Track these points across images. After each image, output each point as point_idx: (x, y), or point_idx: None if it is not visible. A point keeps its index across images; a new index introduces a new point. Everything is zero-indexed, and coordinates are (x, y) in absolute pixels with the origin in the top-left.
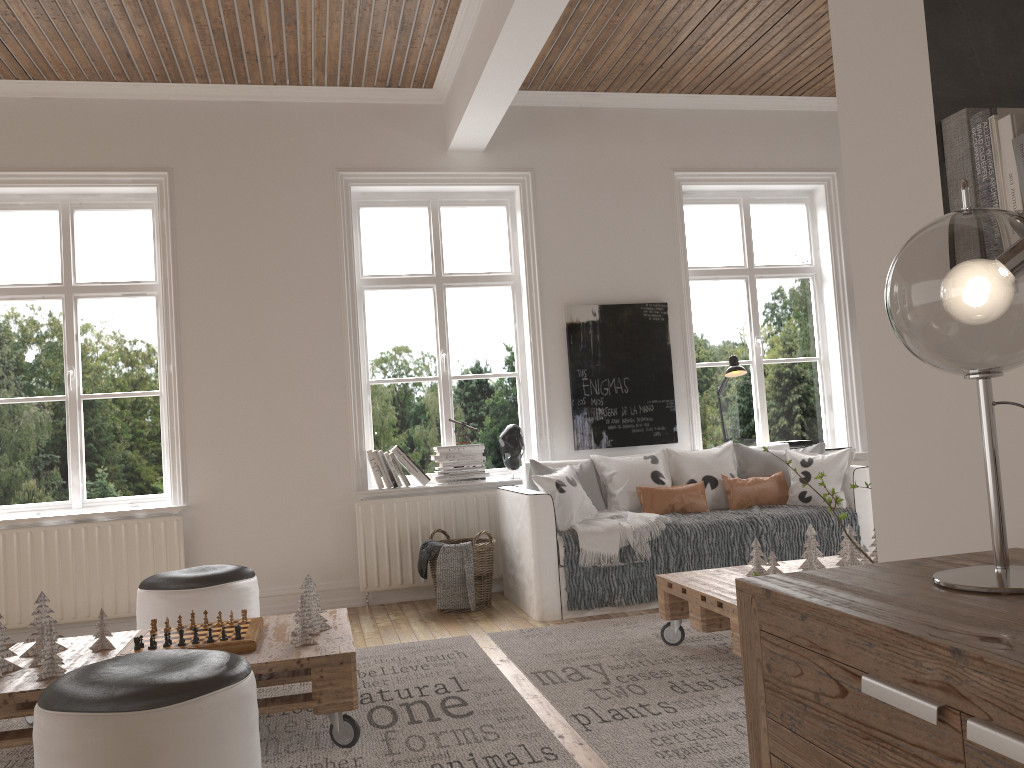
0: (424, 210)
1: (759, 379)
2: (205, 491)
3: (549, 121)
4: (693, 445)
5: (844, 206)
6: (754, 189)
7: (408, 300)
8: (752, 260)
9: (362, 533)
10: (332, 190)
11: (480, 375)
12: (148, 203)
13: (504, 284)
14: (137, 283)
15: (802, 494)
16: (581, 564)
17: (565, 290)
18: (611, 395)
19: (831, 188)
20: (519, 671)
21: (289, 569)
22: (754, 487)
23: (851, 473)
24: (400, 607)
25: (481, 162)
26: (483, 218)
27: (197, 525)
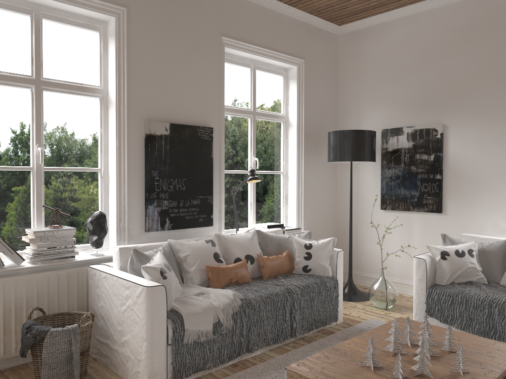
0: (27, 18)
1: (253, 183)
2: None
3: None
4: (220, 227)
5: (306, 82)
6: (260, 60)
7: (6, 96)
8: (255, 106)
9: None
10: None
11: (70, 168)
12: None
13: (94, 95)
14: None
15: (305, 267)
16: (185, 341)
17: (146, 108)
18: (174, 191)
19: (300, 69)
20: None
21: None
22: (278, 263)
23: (335, 254)
24: None
25: None
26: (80, 37)
27: None
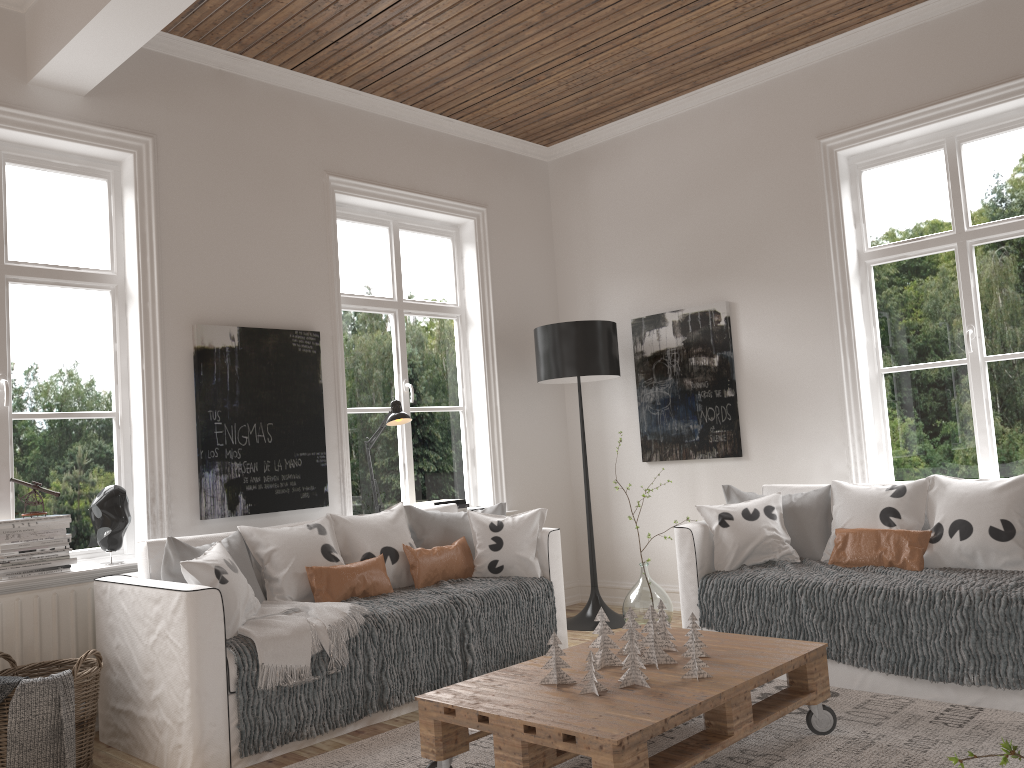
0: None
1: (407, 429)
2: None
3: (179, 77)
4: (344, 508)
5: (493, 246)
6: (406, 213)
7: None
8: (402, 293)
9: None
10: None
11: (60, 414)
12: None
13: (101, 287)
14: None
15: (493, 564)
16: (261, 686)
17: (194, 303)
18: (251, 445)
19: (481, 225)
20: None
21: None
22: (442, 558)
23: (545, 537)
24: None
25: (80, 110)
26: (73, 190)
27: None
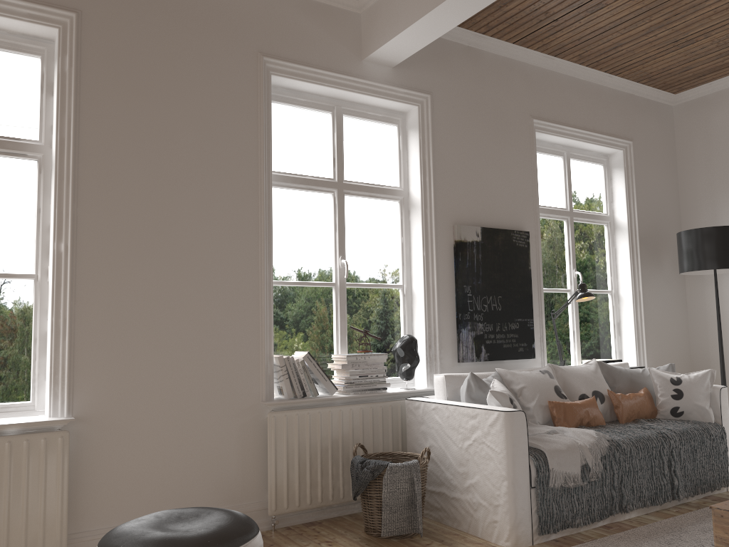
0: (328, 115)
1: (575, 305)
2: (95, 400)
3: (445, 52)
4: (543, 361)
5: (636, 170)
6: (575, 146)
7: (310, 202)
8: (572, 205)
9: (274, 448)
10: (255, 74)
11: (371, 284)
12: (37, 48)
13: (394, 198)
14: (16, 140)
15: (674, 409)
16: (550, 485)
17: (453, 210)
18: (489, 311)
19: (628, 154)
20: None
21: (189, 492)
22: (636, 402)
23: (717, 392)
24: (316, 531)
25: (390, 77)
26: (378, 133)
27: (82, 442)
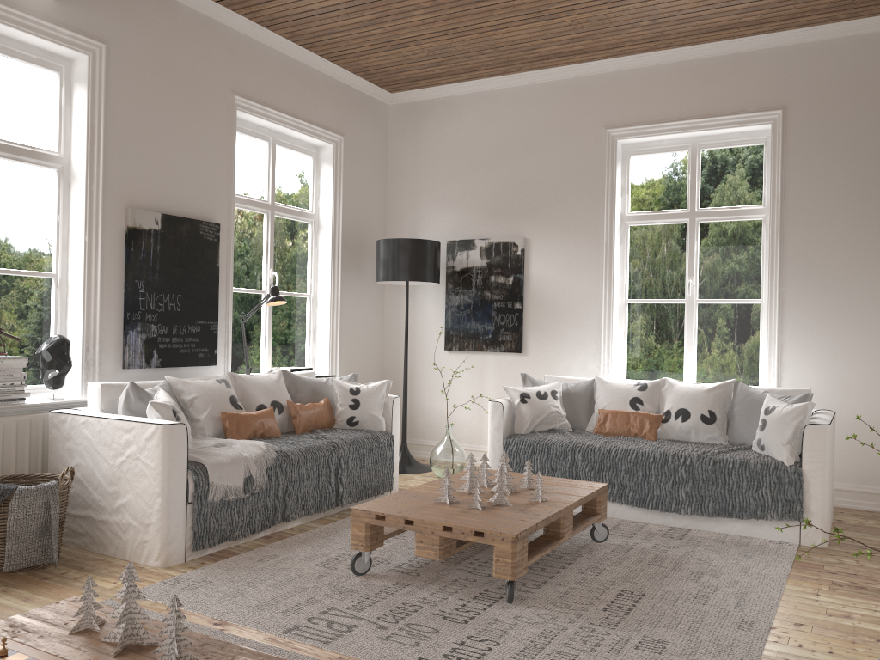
0: None
1: (270, 309)
2: None
3: None
4: (227, 368)
5: (345, 168)
6: (283, 132)
7: None
8: (274, 197)
9: None
10: None
11: (12, 271)
12: None
13: (50, 166)
14: None
15: (351, 419)
16: (209, 499)
17: (128, 190)
18: (165, 312)
19: (338, 150)
20: (265, 633)
21: None
22: (315, 412)
23: (391, 401)
24: None
25: (51, 12)
26: (31, 79)
27: None
